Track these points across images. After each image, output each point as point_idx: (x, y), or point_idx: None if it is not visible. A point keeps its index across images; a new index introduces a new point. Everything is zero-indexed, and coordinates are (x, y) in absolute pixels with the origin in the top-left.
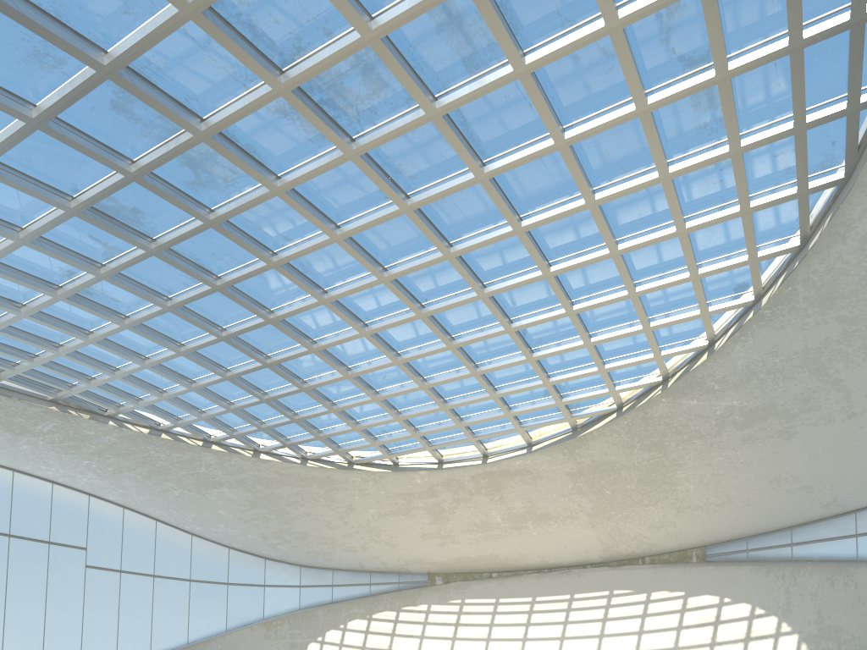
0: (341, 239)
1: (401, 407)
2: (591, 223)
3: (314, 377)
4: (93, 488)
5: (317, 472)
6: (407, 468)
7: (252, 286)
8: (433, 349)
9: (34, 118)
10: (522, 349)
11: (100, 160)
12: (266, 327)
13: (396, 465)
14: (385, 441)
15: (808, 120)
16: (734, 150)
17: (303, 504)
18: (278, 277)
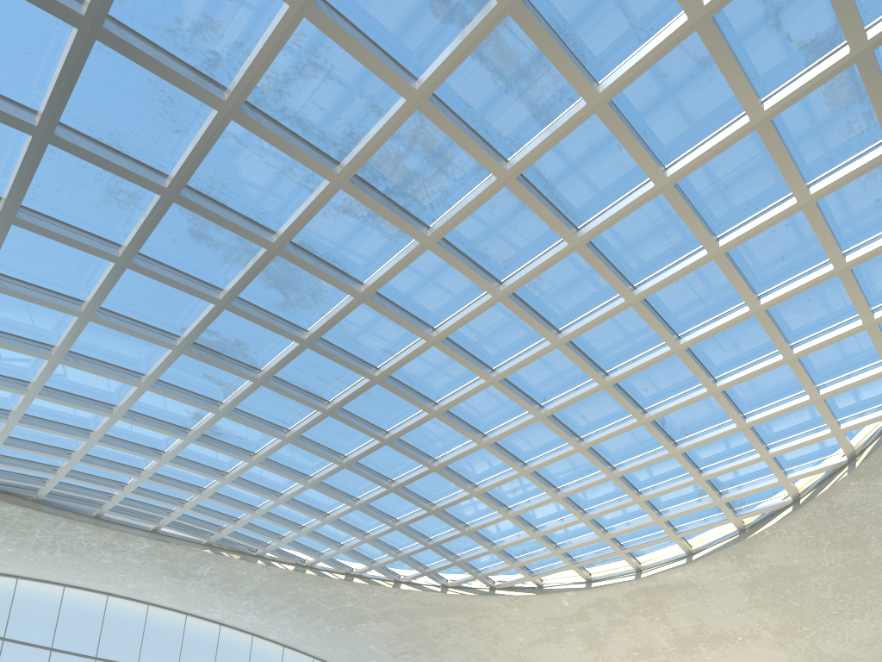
0: (438, 341)
1: (538, 523)
2: (722, 280)
3: (442, 499)
4: (255, 628)
5: (459, 600)
6: (552, 590)
7: (363, 407)
8: (561, 453)
9: (120, 257)
10: (662, 441)
11: (189, 291)
12: (385, 450)
13: (540, 587)
14: (525, 561)
15: None
16: None
17: (449, 635)
18: (387, 394)
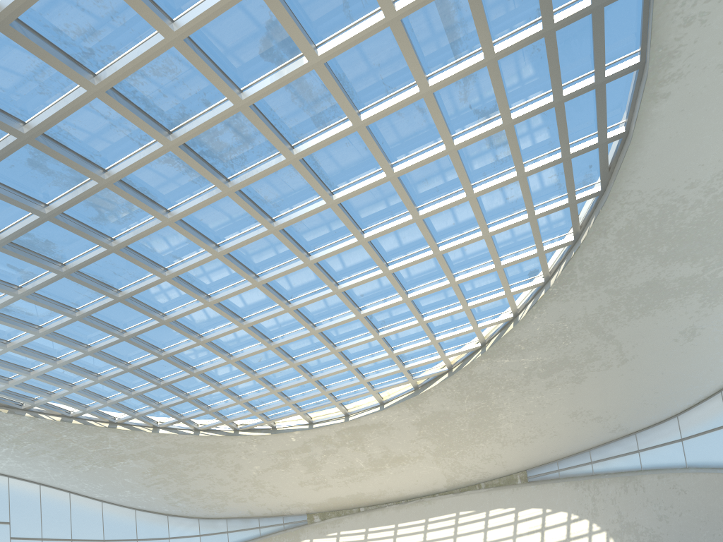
0: (221, 255)
1: (275, 382)
2: (417, 232)
3: (202, 364)
4: (12, 471)
5: (209, 440)
6: (284, 430)
7: (148, 295)
8: (300, 334)
9: None
10: (371, 329)
11: (19, 205)
12: (160, 327)
13: (274, 428)
14: (264, 410)
15: (571, 151)
16: (520, 174)
17: (198, 467)
18: (170, 287)
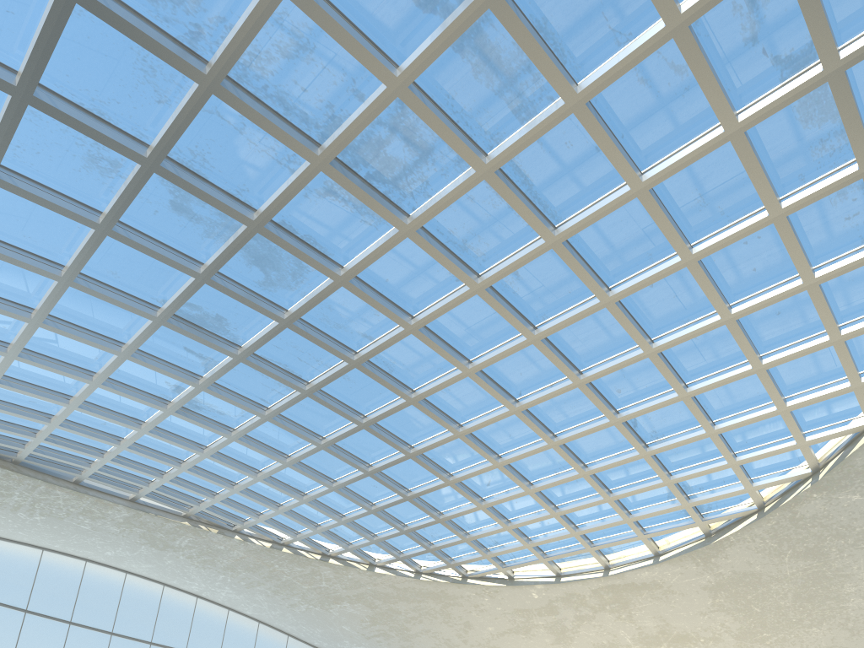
0: (416, 329)
1: (511, 515)
2: (695, 287)
3: (418, 486)
4: (231, 602)
5: (431, 586)
6: (523, 582)
7: (342, 390)
8: (534, 448)
9: (100, 224)
10: (633, 442)
11: (169, 263)
12: (363, 434)
13: (511, 578)
14: (497, 552)
15: None
16: None
17: (421, 621)
18: (365, 379)
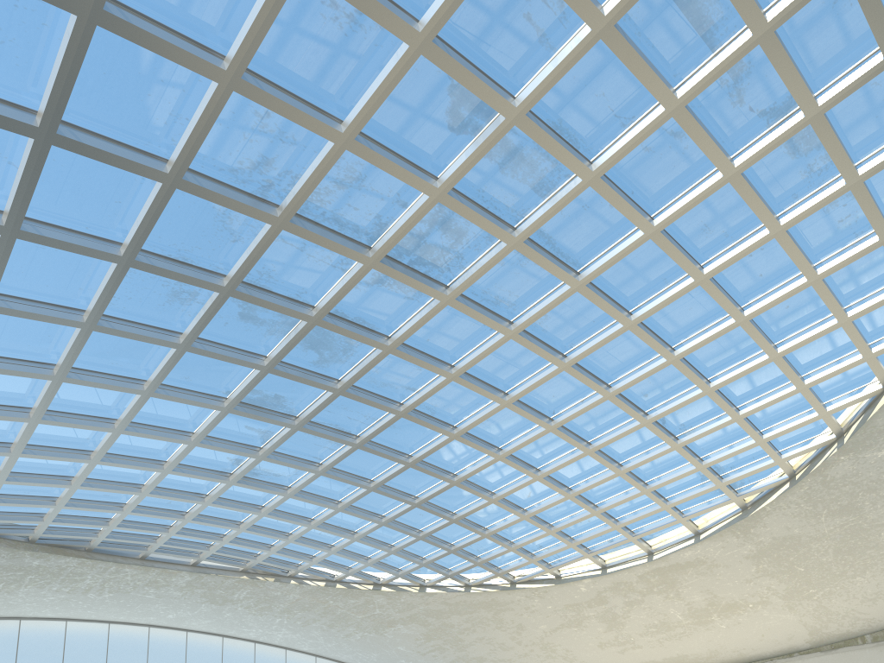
0: (457, 376)
1: (552, 520)
2: (708, 298)
3: (462, 508)
4: (288, 642)
5: (482, 597)
6: (570, 579)
7: (388, 437)
8: (571, 457)
9: (181, 343)
10: (664, 438)
11: (238, 362)
12: (408, 471)
13: (558, 577)
14: (543, 556)
15: None
16: (852, 181)
17: (474, 630)
18: (410, 424)
